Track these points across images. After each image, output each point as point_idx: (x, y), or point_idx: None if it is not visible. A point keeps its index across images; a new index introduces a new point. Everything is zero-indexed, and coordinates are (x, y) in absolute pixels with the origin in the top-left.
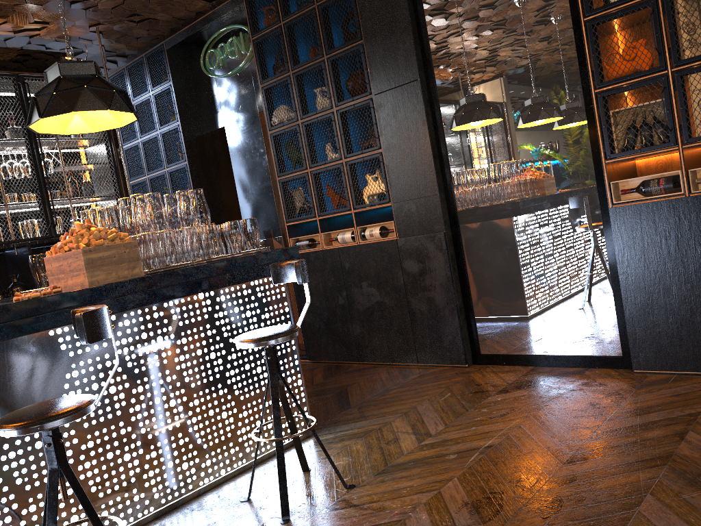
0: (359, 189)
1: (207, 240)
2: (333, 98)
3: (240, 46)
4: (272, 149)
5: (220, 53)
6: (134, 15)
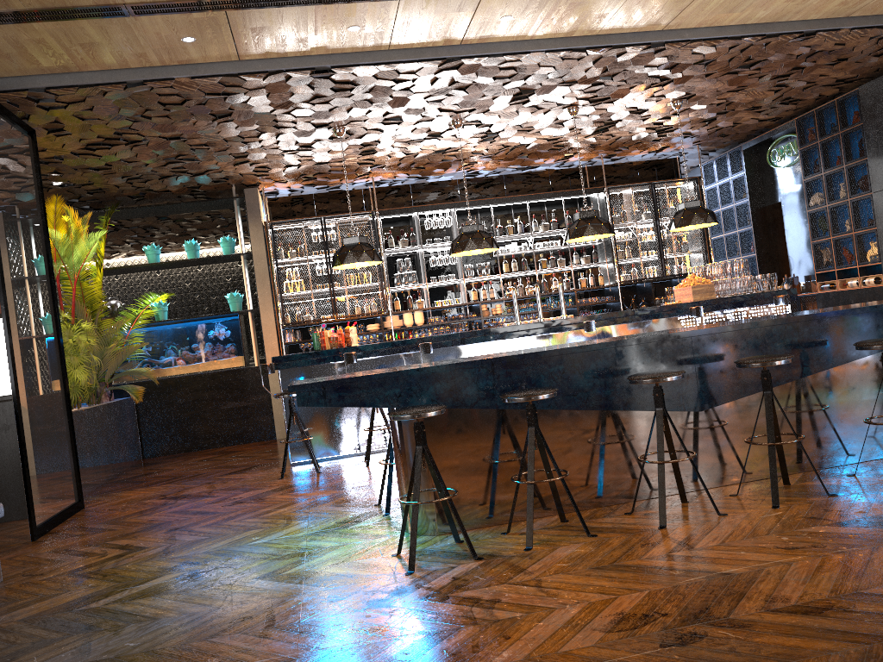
0: (862, 252)
1: (747, 283)
2: (848, 192)
3: (793, 149)
4: (808, 222)
5: (780, 152)
6: (721, 135)
